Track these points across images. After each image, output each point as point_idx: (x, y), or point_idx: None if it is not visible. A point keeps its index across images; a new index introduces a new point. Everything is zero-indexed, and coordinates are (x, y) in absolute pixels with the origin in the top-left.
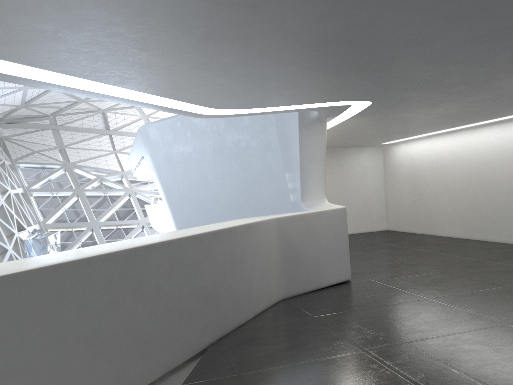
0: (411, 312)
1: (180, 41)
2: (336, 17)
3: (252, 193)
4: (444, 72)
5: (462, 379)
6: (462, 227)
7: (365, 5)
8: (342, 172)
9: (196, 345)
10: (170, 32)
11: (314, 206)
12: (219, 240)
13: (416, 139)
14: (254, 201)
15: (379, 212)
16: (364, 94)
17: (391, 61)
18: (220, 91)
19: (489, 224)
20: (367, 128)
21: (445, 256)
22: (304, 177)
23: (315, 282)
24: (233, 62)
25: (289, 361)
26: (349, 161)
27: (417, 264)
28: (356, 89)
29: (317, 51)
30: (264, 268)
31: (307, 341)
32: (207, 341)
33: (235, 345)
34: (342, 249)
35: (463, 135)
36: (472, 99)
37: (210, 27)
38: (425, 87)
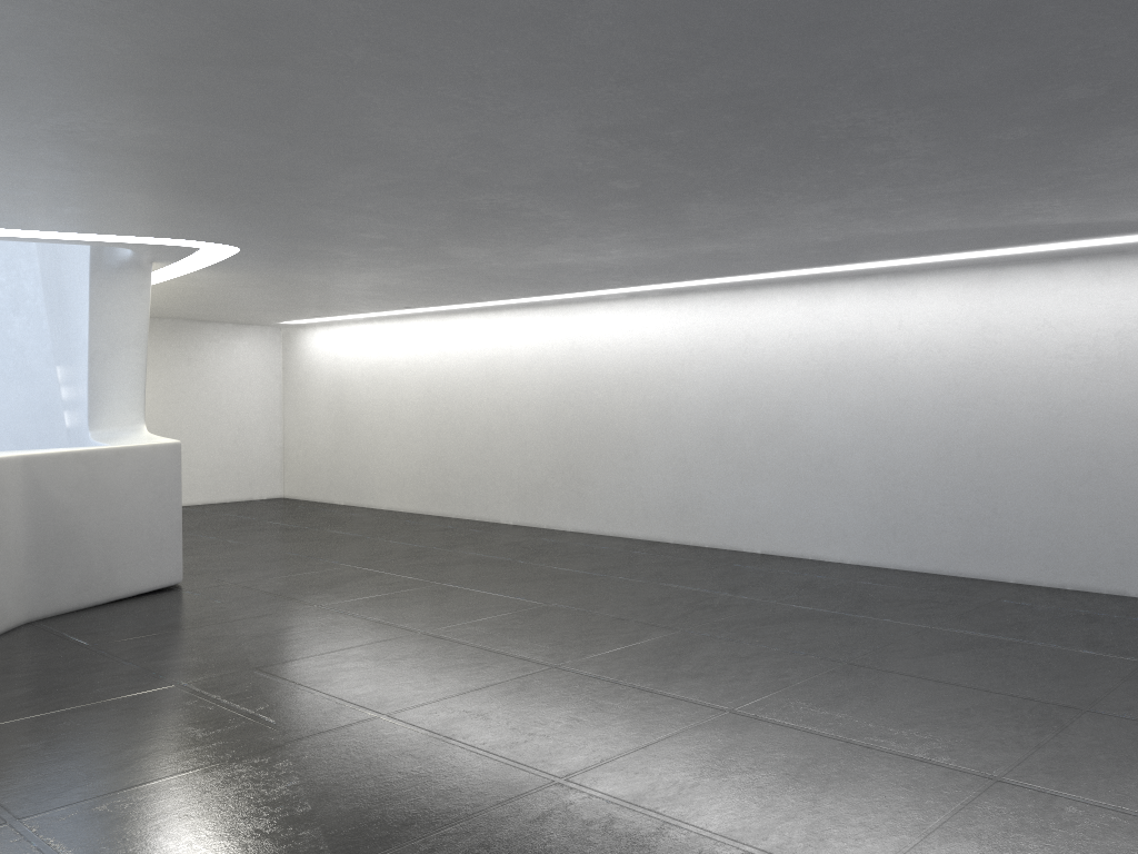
0: (279, 627)
1: None
2: (148, 124)
3: None
4: (354, 223)
5: (324, 703)
6: (414, 492)
7: (195, 119)
8: (195, 374)
9: None
10: None
11: (117, 439)
12: None
13: (346, 321)
14: None
15: (270, 461)
16: (222, 234)
17: (259, 194)
18: None
19: (457, 487)
20: (243, 291)
21: (371, 542)
22: (99, 378)
23: (104, 589)
24: None
25: (30, 713)
26: (212, 351)
27: (318, 555)
28: (206, 224)
29: (120, 161)
30: None
31: (71, 682)
32: None
33: None
34: (168, 523)
35: (425, 324)
36: (418, 268)
37: None
38: (331, 240)
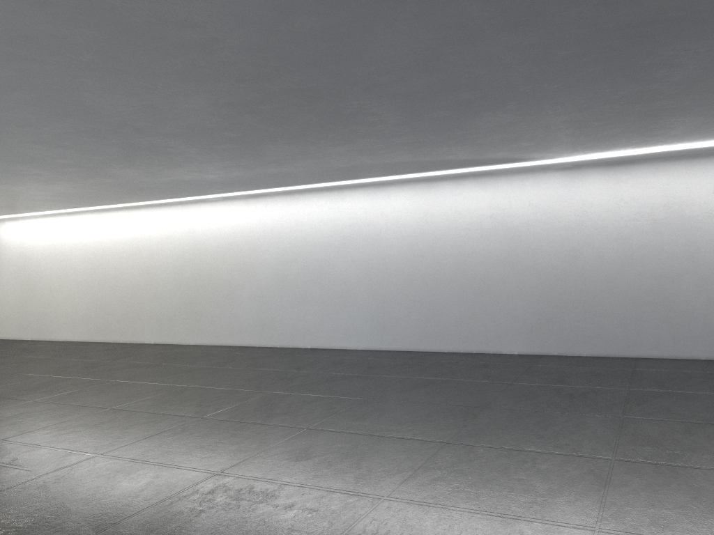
0: (10, 415)
1: None
2: None
3: None
4: (54, 153)
5: (57, 452)
6: (83, 328)
7: None
8: None
9: None
10: None
11: None
12: None
13: (28, 217)
14: None
15: None
16: None
17: None
18: None
19: (114, 322)
20: None
21: (59, 360)
22: None
23: None
24: None
25: None
26: None
27: (22, 371)
28: None
29: None
30: None
31: None
32: None
33: None
34: None
35: (87, 218)
36: (90, 182)
37: None
38: (35, 164)
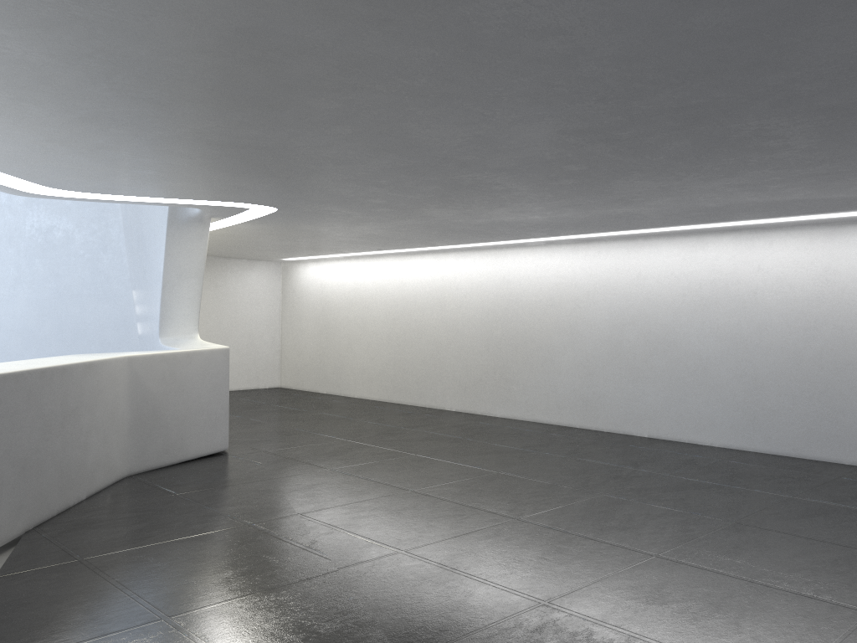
0: (307, 484)
1: (50, 115)
2: (255, 128)
3: (69, 317)
4: (367, 192)
5: (357, 540)
6: (380, 385)
7: (288, 125)
8: (220, 296)
9: (6, 531)
10: (42, 106)
11: (181, 344)
12: (48, 382)
13: (330, 258)
14: (72, 330)
15: (271, 360)
16: (270, 199)
17: (309, 173)
18: (71, 170)
19: (413, 382)
20: (265, 237)
21: (355, 422)
22: (168, 300)
23: (177, 453)
24: (109, 145)
25: (151, 541)
26: (232, 279)
27: (319, 431)
28: (261, 193)
29: (223, 151)
30: (107, 428)
31: (173, 520)
32: (21, 527)
33: (65, 530)
34: (220, 406)
35: (390, 261)
36: (400, 223)
37: (99, 111)
38: (346, 204)
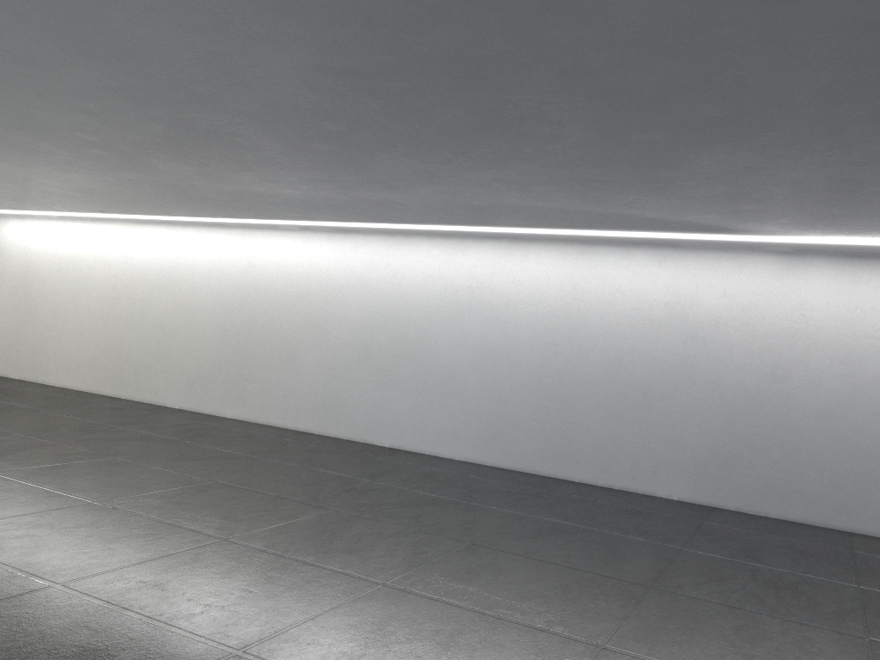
0: None
1: None
2: None
3: None
4: (72, 120)
5: None
6: (89, 374)
7: None
8: None
9: None
10: None
11: None
12: None
13: (40, 216)
14: None
15: None
16: None
17: None
18: None
19: (130, 373)
20: None
21: (45, 414)
22: None
23: None
24: None
25: None
26: None
27: None
28: None
29: None
30: None
31: None
32: None
33: None
34: None
35: (116, 229)
36: (123, 175)
37: None
38: (45, 134)
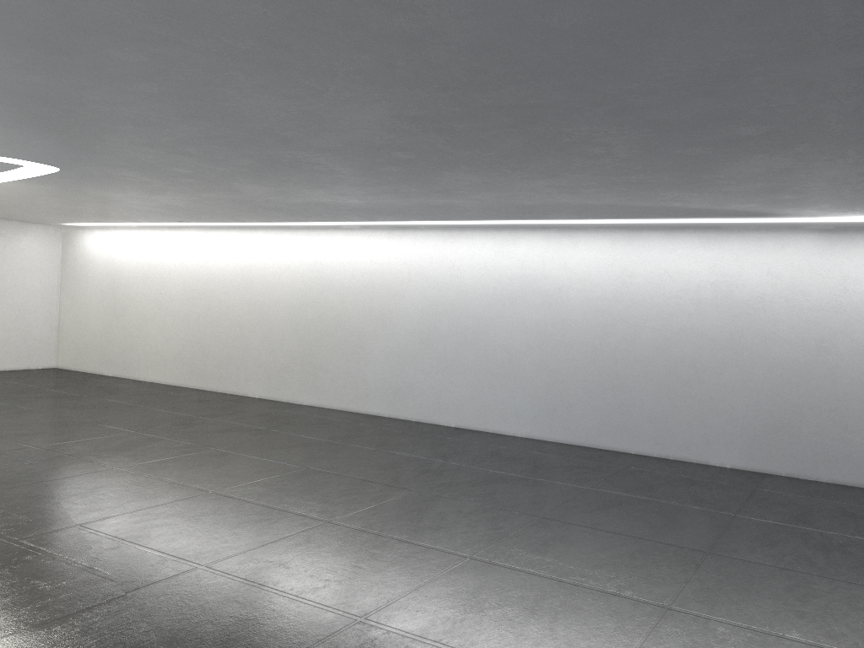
0: (89, 487)
1: None
2: (34, 73)
3: None
4: (171, 160)
5: (148, 556)
6: (175, 369)
7: (79, 74)
8: None
9: None
10: None
11: None
12: None
13: (121, 227)
14: None
15: (46, 337)
16: (51, 157)
17: (101, 132)
18: None
19: (213, 366)
20: (43, 199)
21: (146, 410)
22: None
23: None
24: None
25: None
26: None
27: (103, 421)
28: (40, 149)
29: None
30: None
31: None
32: None
33: None
34: None
35: (192, 235)
36: (206, 195)
37: None
38: (145, 170)
